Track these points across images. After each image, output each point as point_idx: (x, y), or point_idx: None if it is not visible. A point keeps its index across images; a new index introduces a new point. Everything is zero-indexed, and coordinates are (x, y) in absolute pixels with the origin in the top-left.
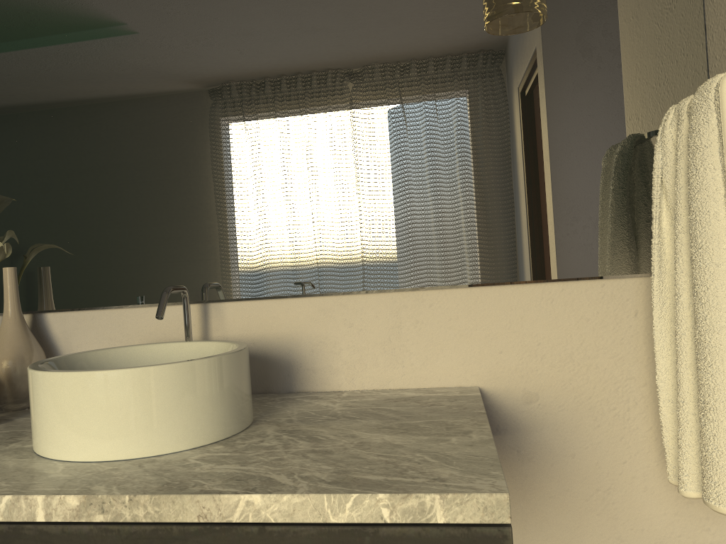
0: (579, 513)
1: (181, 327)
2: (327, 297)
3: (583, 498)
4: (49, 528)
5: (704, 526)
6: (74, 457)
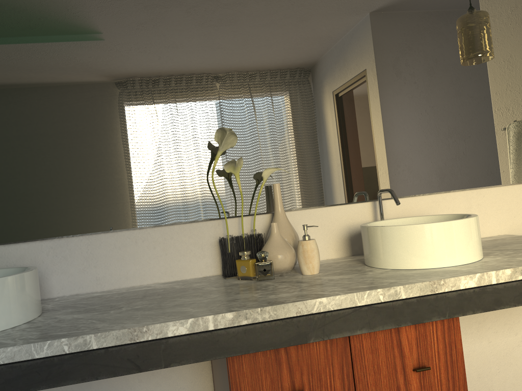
0: None
1: (362, 215)
2: (436, 194)
3: None
4: (498, 286)
5: None
6: (448, 264)
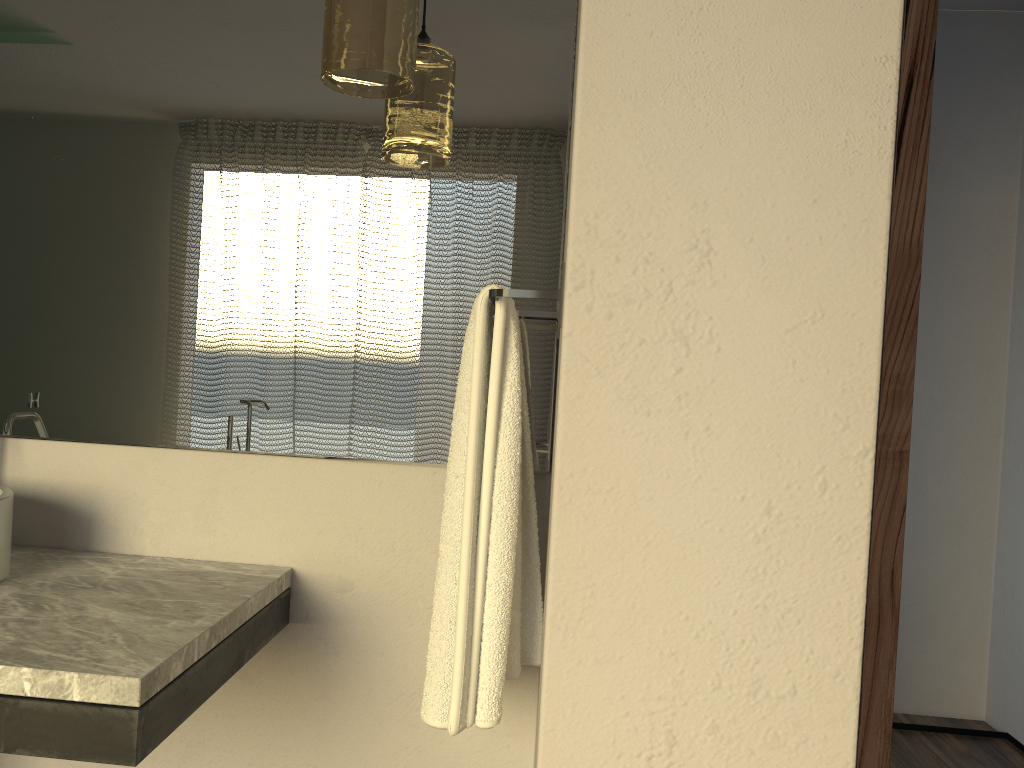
0: (381, 717)
1: None
2: (142, 447)
3: (387, 701)
4: None
5: (504, 743)
6: None
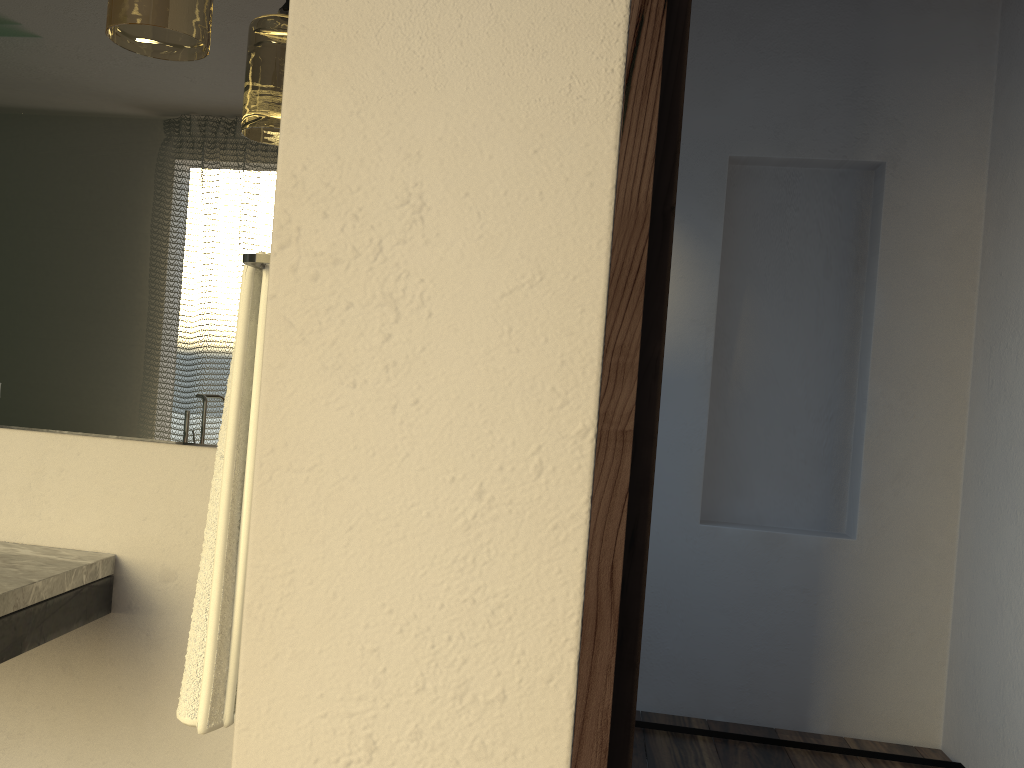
0: None
1: None
2: None
3: None
4: None
5: None
6: None
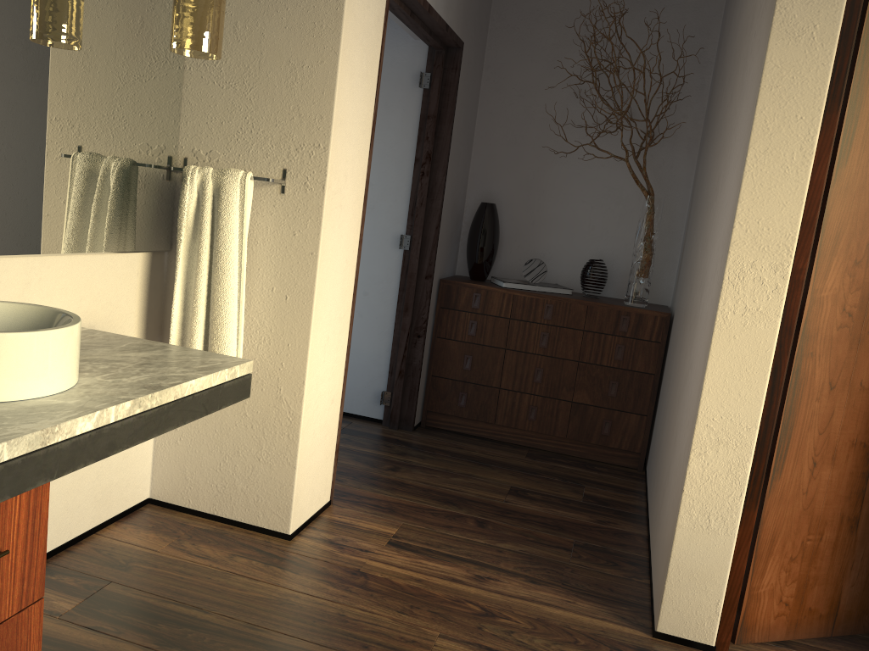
0: None
1: None
2: None
3: None
4: (116, 425)
5: None
6: (44, 394)
